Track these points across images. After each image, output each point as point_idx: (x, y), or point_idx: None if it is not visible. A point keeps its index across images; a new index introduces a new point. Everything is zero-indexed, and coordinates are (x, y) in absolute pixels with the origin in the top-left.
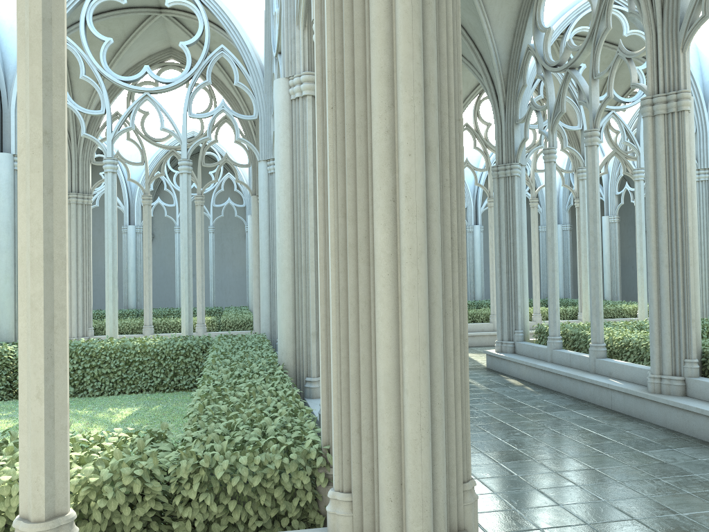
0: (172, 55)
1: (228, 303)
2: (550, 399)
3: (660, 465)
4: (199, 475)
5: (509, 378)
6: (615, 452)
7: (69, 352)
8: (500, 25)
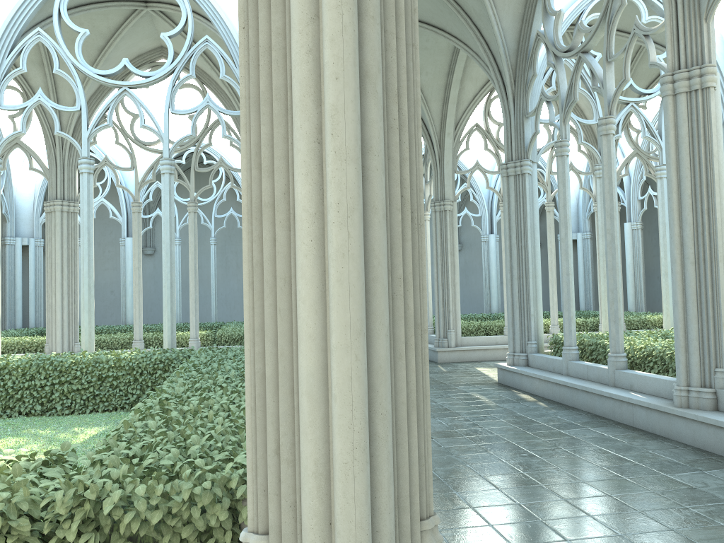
0: (163, 54)
1: (233, 318)
2: (564, 415)
3: (688, 491)
4: (83, 510)
5: (522, 393)
6: (635, 476)
7: (36, 367)
8: (507, 11)
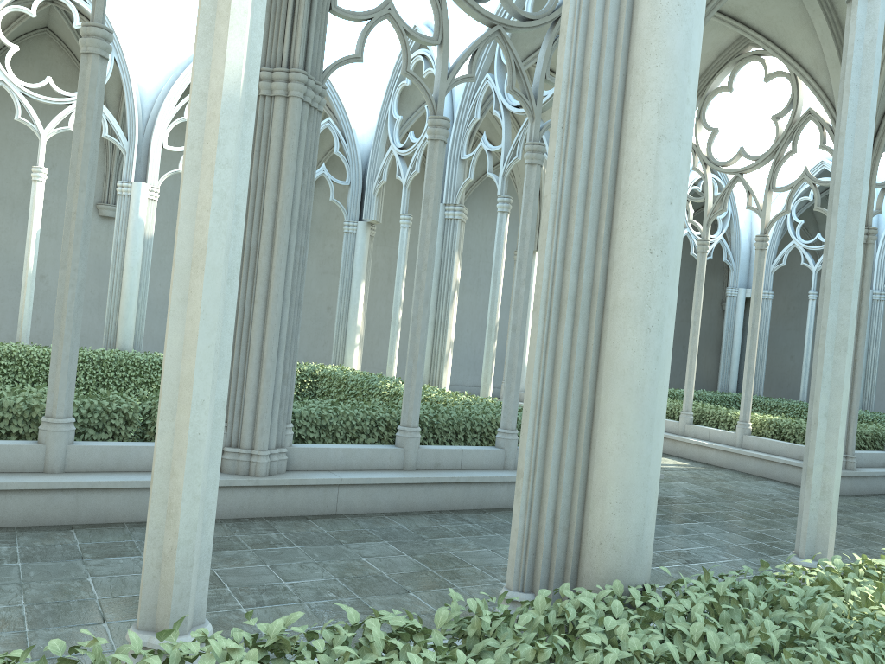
0: (749, 41)
1: None
2: None
3: None
4: None
5: None
6: None
7: None
8: None
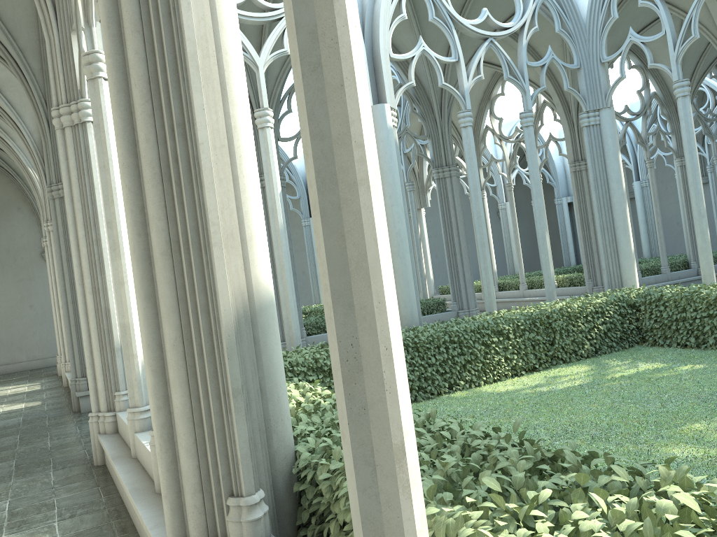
0: None
1: None
2: None
3: None
4: None
5: None
6: None
7: None
8: None
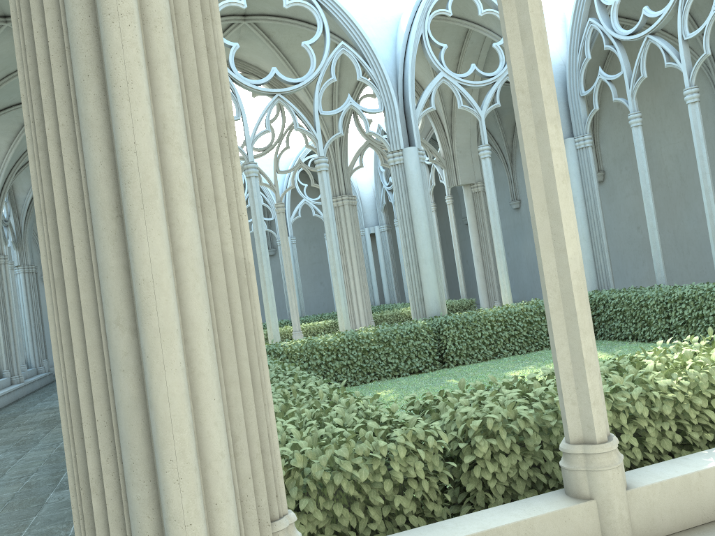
0: None
1: None
2: None
3: None
4: None
5: None
6: None
7: None
8: None
